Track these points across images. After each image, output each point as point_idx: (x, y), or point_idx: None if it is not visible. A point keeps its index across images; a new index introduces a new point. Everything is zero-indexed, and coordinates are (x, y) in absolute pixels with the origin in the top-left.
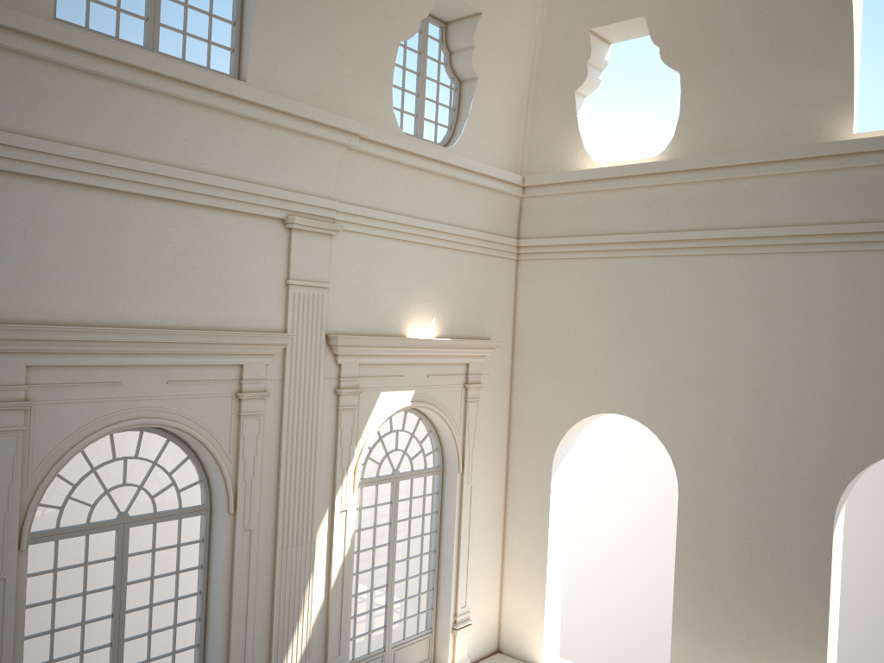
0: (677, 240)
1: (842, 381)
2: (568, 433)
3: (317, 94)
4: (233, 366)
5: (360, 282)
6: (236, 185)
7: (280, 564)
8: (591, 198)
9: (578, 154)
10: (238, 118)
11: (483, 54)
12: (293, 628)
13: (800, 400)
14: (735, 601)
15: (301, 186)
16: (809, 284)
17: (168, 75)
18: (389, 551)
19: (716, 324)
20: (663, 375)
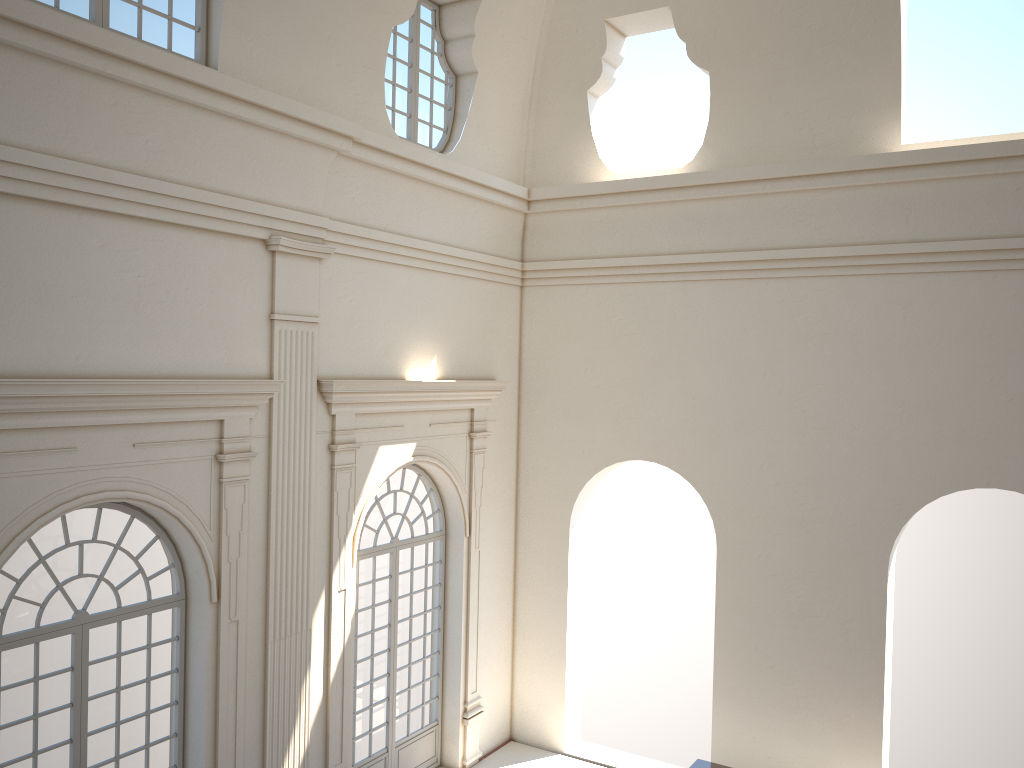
0: (709, 262)
1: (894, 415)
2: (587, 485)
3: (300, 87)
4: (211, 422)
5: (353, 316)
6: (210, 198)
7: (273, 659)
8: (609, 215)
9: (592, 163)
10: (212, 115)
11: (483, 44)
12: (289, 734)
13: (849, 437)
14: (783, 662)
15: (286, 199)
16: (856, 310)
17: (130, 58)
18: (390, 633)
19: (755, 356)
20: (696, 414)
